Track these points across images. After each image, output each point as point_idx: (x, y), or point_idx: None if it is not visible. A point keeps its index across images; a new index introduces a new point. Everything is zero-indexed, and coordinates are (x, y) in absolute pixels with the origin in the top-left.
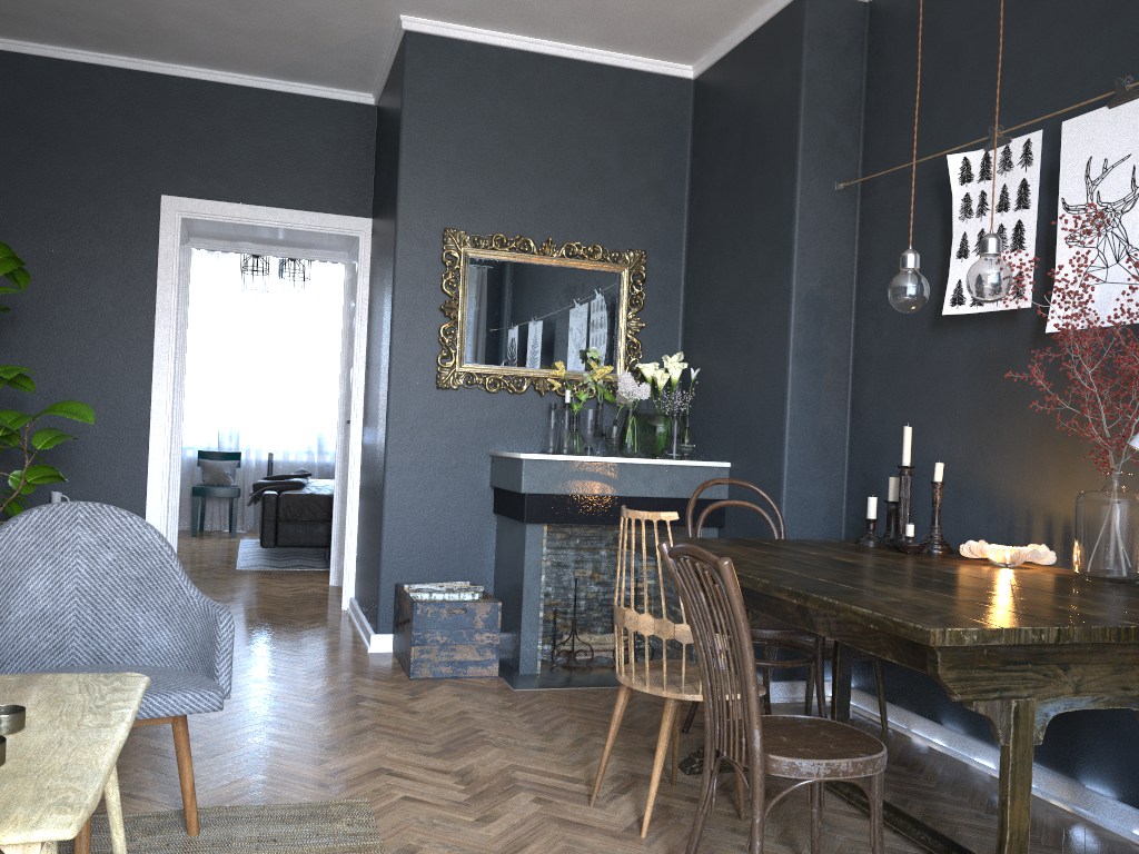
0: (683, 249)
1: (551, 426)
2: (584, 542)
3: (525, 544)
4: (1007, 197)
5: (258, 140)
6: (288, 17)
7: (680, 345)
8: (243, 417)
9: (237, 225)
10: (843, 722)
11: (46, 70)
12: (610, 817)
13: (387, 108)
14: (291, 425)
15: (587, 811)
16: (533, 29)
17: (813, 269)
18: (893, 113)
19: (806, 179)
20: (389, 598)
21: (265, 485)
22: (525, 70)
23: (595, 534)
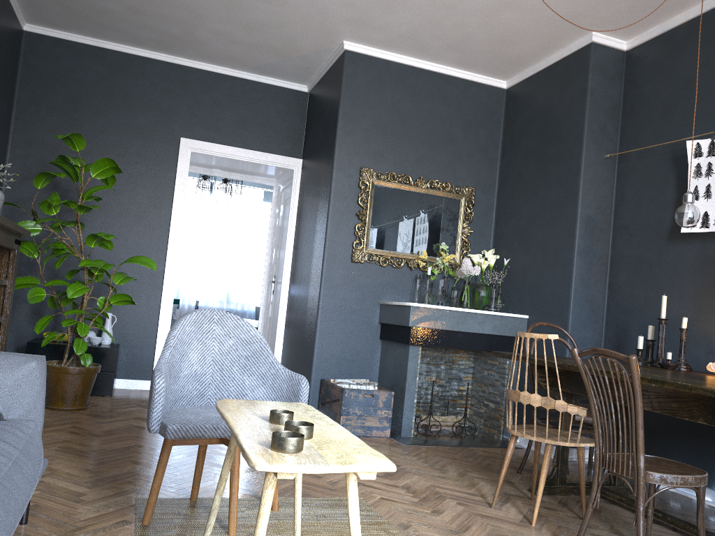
0: (496, 188)
1: (417, 288)
2: (432, 359)
3: (408, 357)
4: None
5: (239, 108)
6: (275, 37)
7: (491, 244)
8: (182, 277)
9: (218, 158)
10: None
11: (118, 59)
12: (507, 515)
13: (322, 94)
14: (211, 284)
15: (492, 511)
16: (419, 54)
17: (590, 203)
18: (642, 115)
19: (588, 150)
20: (316, 387)
21: None
22: (411, 77)
23: (438, 355)
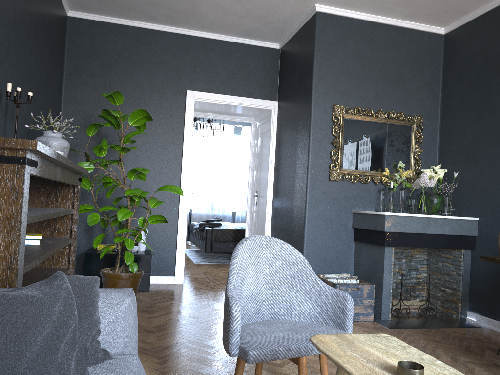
0: (439, 115)
1: (381, 199)
2: (395, 255)
3: (384, 256)
4: None
5: (228, 65)
6: (260, 6)
7: (437, 161)
8: None
9: (213, 104)
10: None
11: (137, 33)
12: None
13: (295, 49)
14: (200, 197)
15: None
16: (376, 10)
17: None
18: None
19: None
20: None
21: (204, 224)
22: (369, 30)
23: (400, 251)
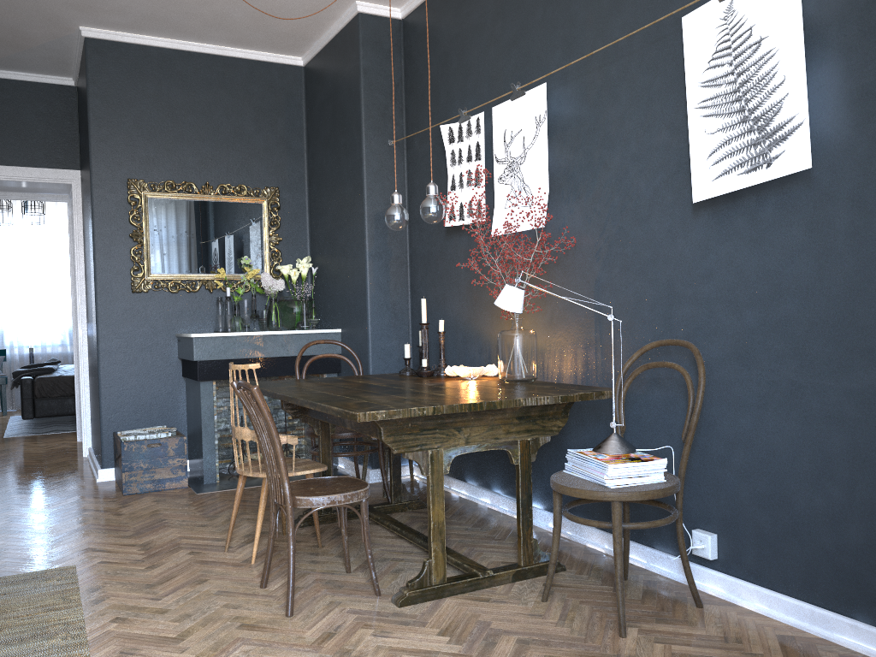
0: (306, 185)
1: (219, 313)
2: None
3: (200, 395)
4: (471, 152)
5: None
6: None
7: (309, 251)
8: (5, 322)
9: None
10: (397, 485)
11: None
12: (235, 556)
13: (81, 90)
14: (46, 325)
15: (222, 554)
16: (181, 35)
17: (378, 198)
18: (419, 95)
19: (369, 139)
20: (110, 443)
21: (22, 372)
22: (179, 63)
23: None
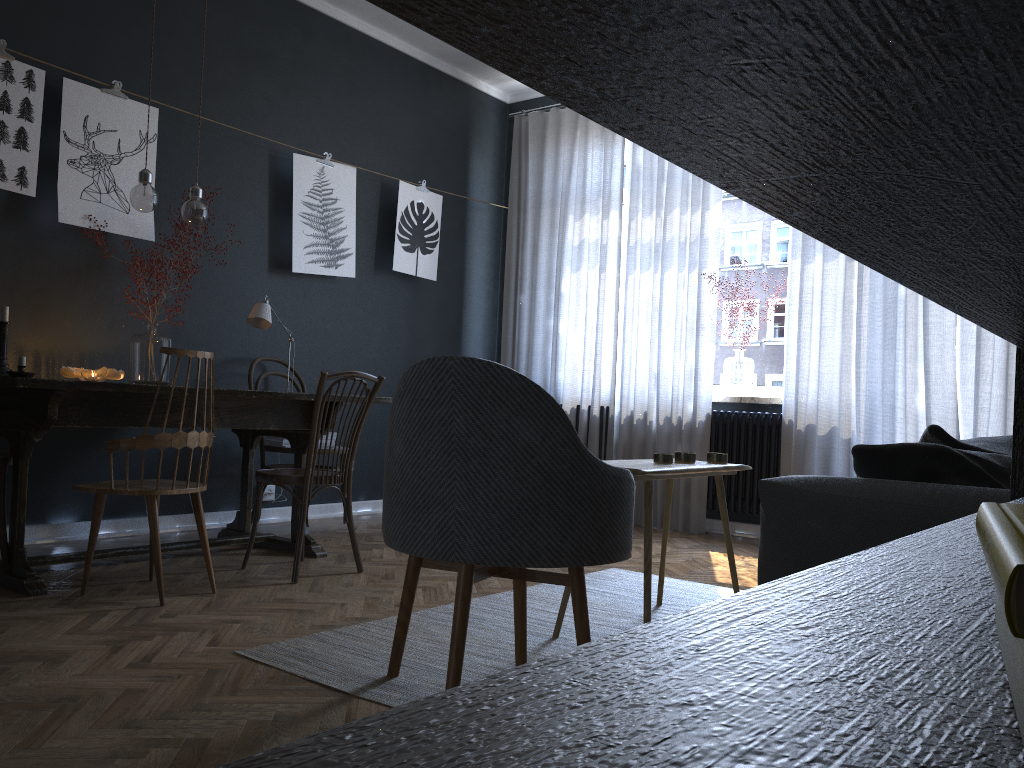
0: None
1: None
2: None
3: None
4: (9, 102)
5: None
6: None
7: None
8: None
9: None
10: None
11: None
12: (185, 600)
13: None
14: None
15: (178, 605)
16: None
17: None
18: None
19: None
20: None
21: None
22: None
23: None
